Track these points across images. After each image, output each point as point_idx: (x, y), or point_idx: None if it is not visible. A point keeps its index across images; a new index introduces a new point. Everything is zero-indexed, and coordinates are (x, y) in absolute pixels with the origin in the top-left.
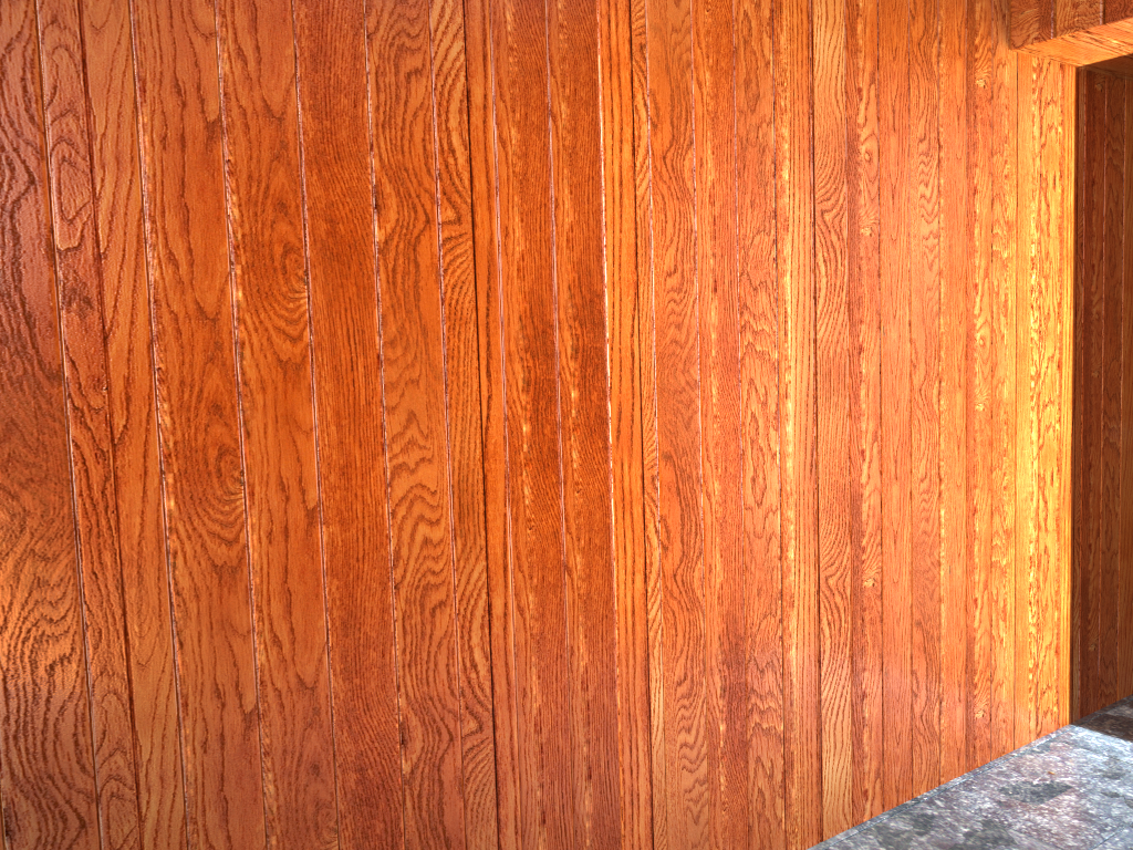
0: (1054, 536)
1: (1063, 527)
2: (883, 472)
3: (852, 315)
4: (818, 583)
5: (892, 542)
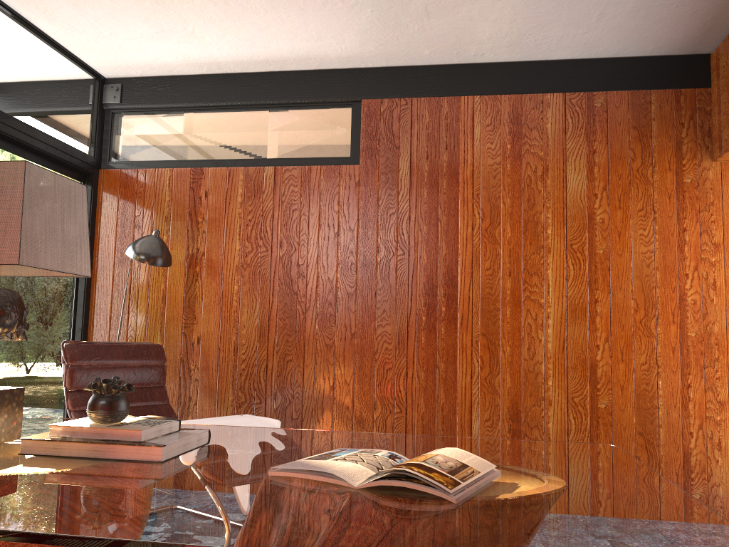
0: None
1: None
2: (612, 356)
3: (590, 286)
4: (567, 398)
5: (619, 390)
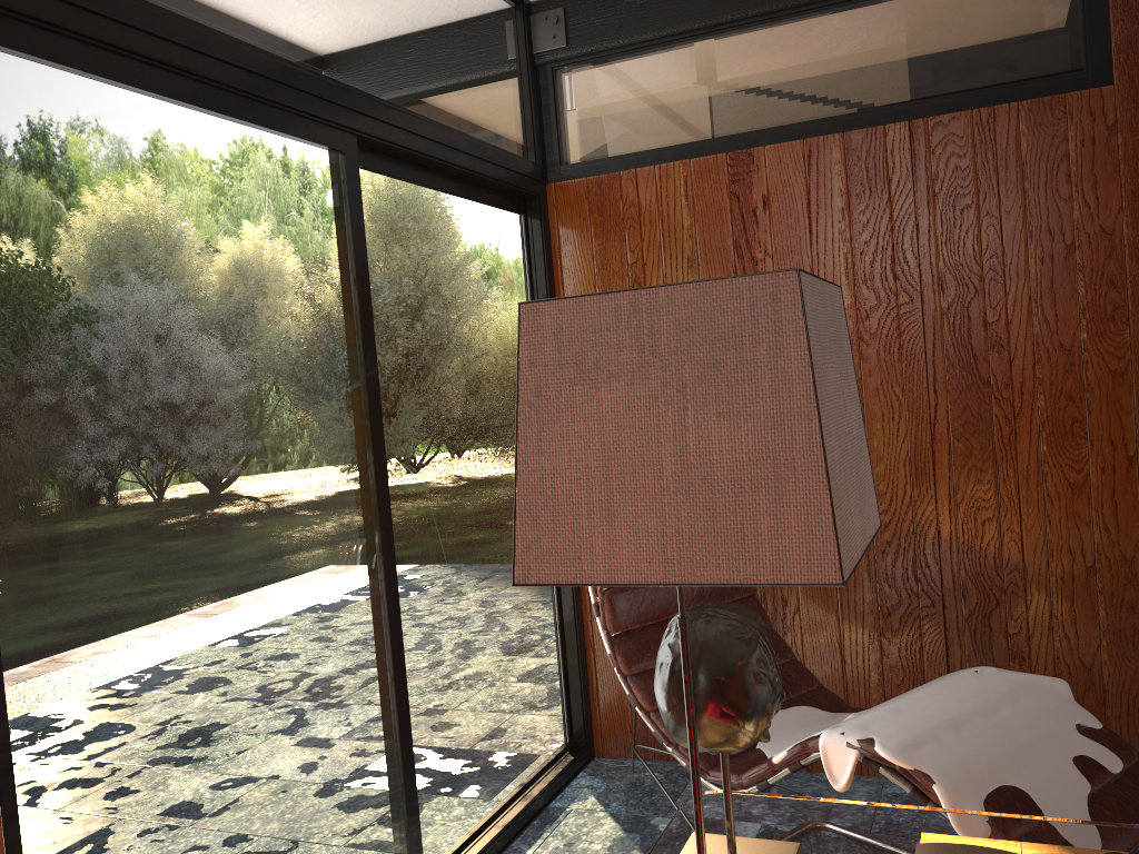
0: None
1: None
2: None
3: None
4: None
5: None
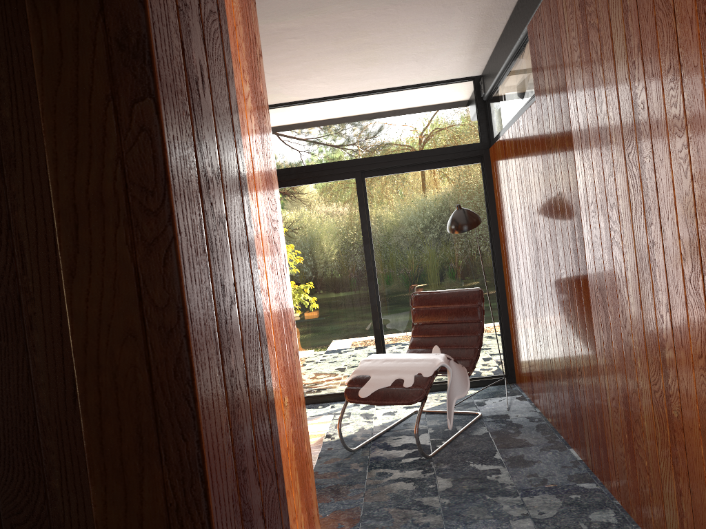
0: None
1: None
2: (673, 336)
3: (646, 219)
4: (650, 391)
5: (684, 394)
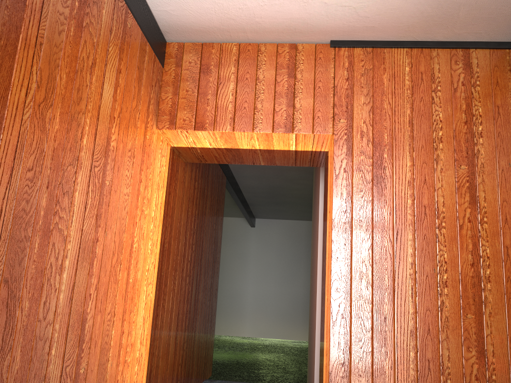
0: (145, 347)
1: (148, 343)
2: (96, 307)
3: (97, 222)
4: (62, 370)
5: (94, 347)
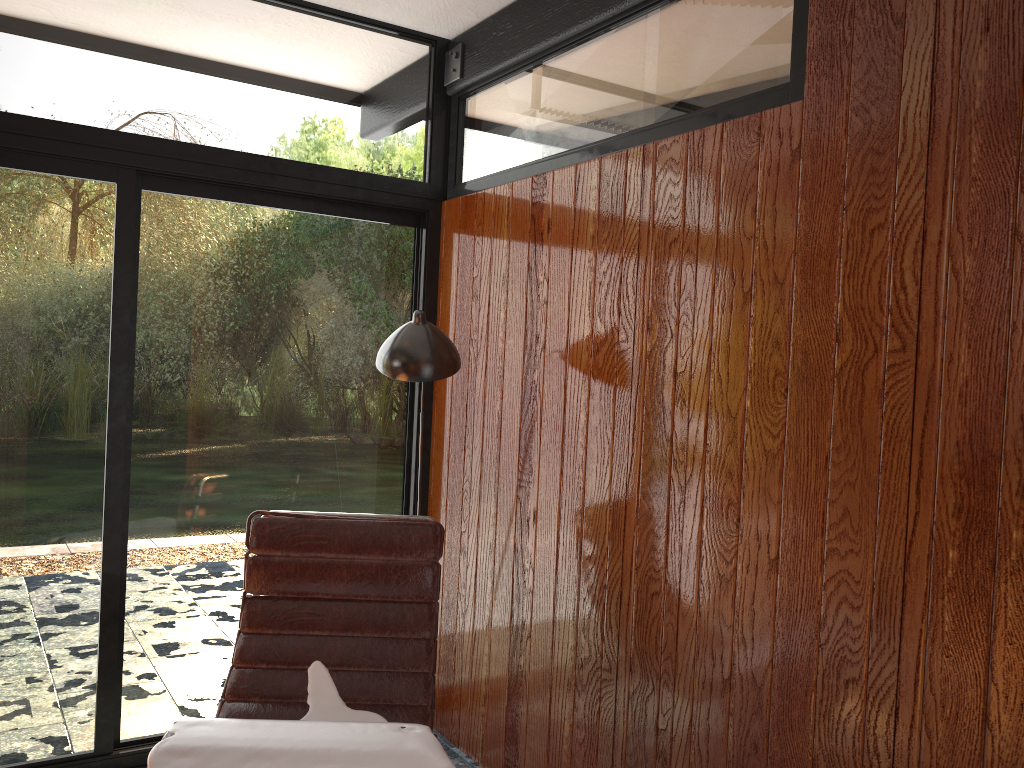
0: None
1: None
2: None
3: None
4: None
5: None
